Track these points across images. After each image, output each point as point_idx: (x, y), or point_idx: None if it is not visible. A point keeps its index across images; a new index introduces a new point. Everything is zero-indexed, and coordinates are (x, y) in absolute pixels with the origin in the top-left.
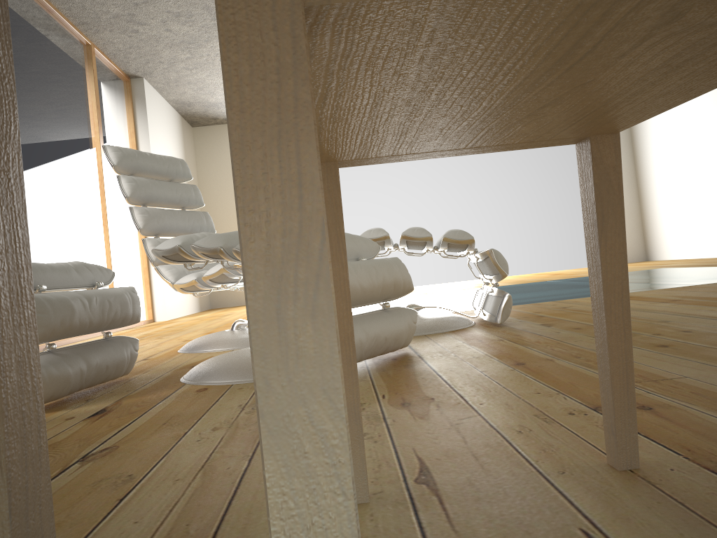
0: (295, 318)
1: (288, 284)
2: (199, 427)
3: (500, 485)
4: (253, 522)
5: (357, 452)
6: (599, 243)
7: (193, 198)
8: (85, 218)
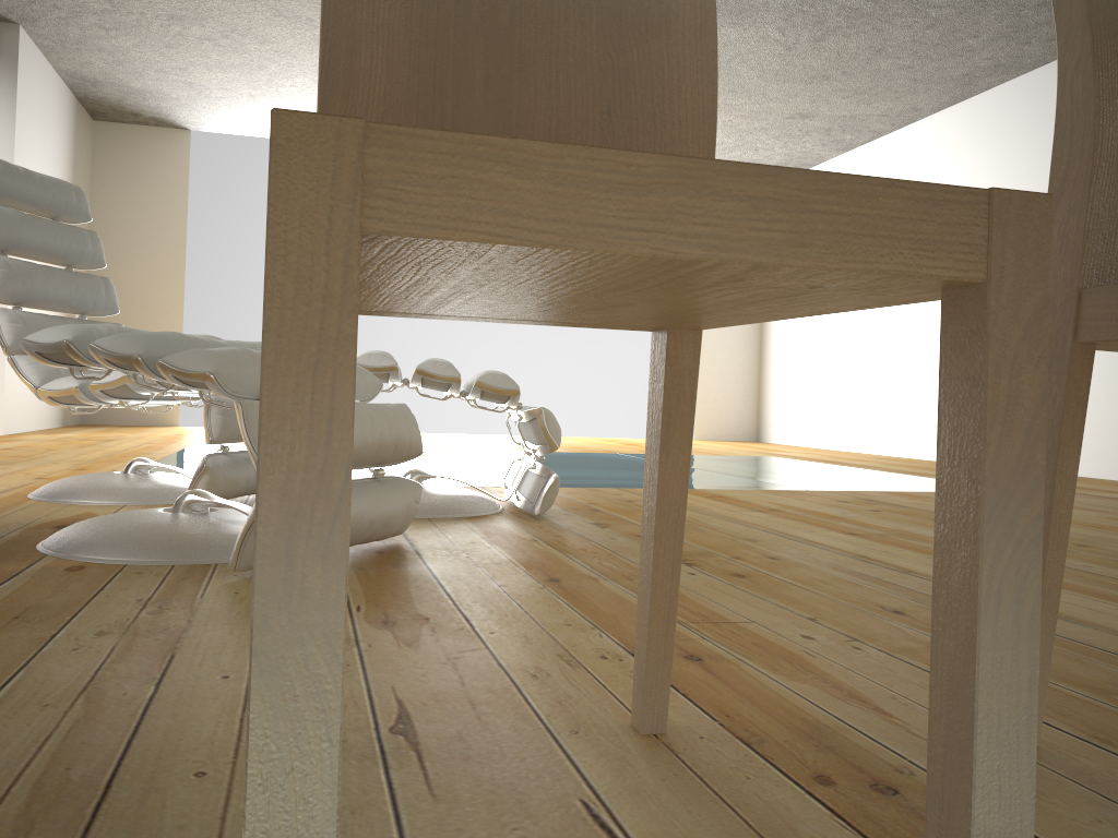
0: (305, 557)
1: (303, 521)
2: (76, 629)
3: (497, 743)
4: (165, 770)
5: None
6: (659, 458)
7: (89, 253)
8: None
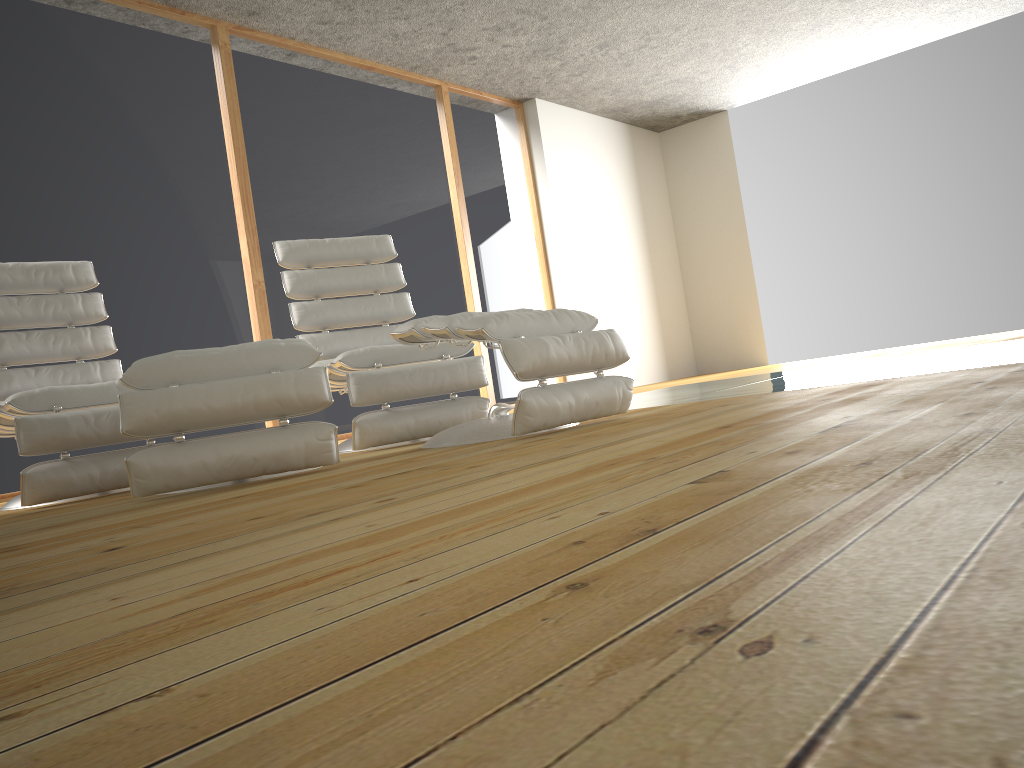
0: None
1: None
2: None
3: None
4: None
5: None
6: None
7: (383, 280)
8: (430, 289)
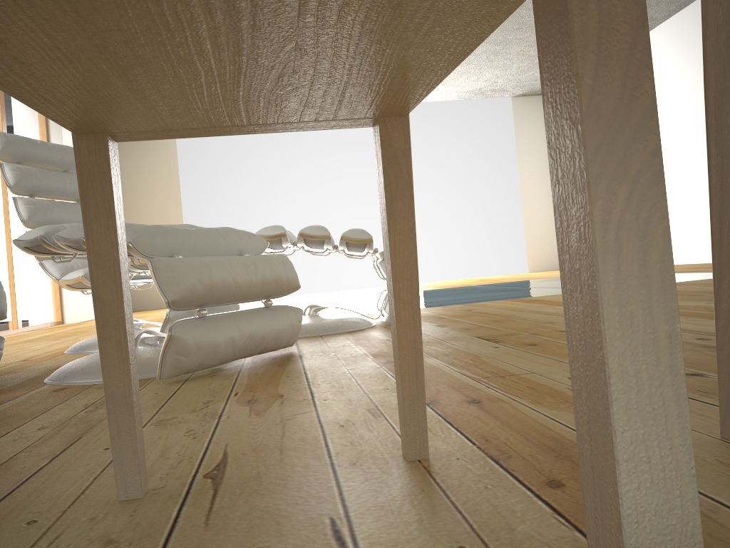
0: None
1: None
2: (27, 427)
3: (284, 478)
4: (7, 521)
5: (129, 444)
6: (387, 228)
7: None
8: None
